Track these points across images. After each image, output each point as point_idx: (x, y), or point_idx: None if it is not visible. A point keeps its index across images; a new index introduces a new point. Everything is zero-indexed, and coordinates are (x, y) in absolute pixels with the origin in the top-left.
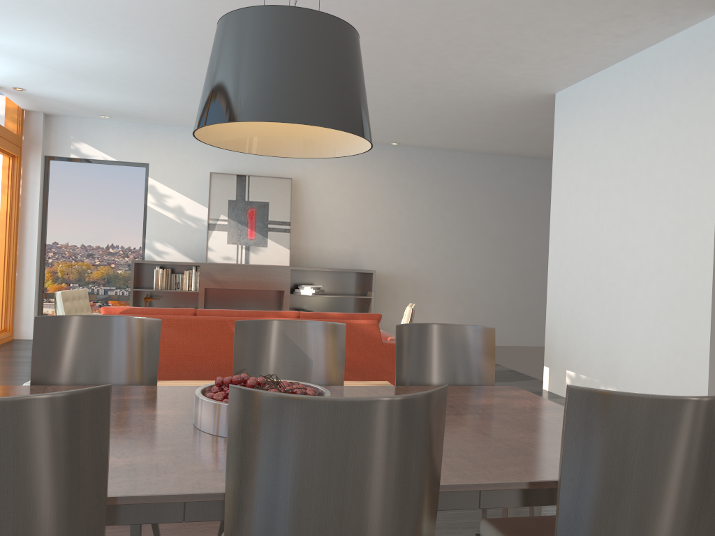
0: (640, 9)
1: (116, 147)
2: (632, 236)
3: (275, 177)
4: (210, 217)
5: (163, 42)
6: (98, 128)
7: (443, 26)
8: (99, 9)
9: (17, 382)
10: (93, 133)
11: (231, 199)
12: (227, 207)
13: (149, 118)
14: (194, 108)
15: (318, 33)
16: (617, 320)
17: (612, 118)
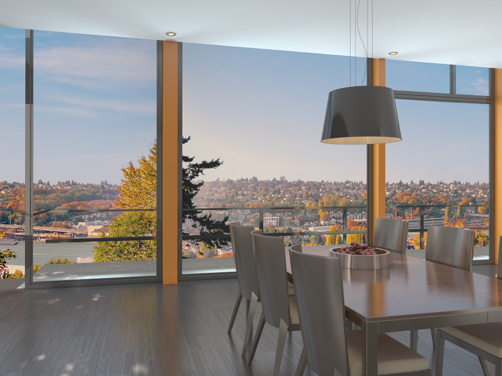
0: None
1: None
2: None
3: None
4: None
5: None
6: None
7: None
8: None
9: None
10: None
11: None
12: None
13: None
14: None
15: (334, 99)
16: None
17: None
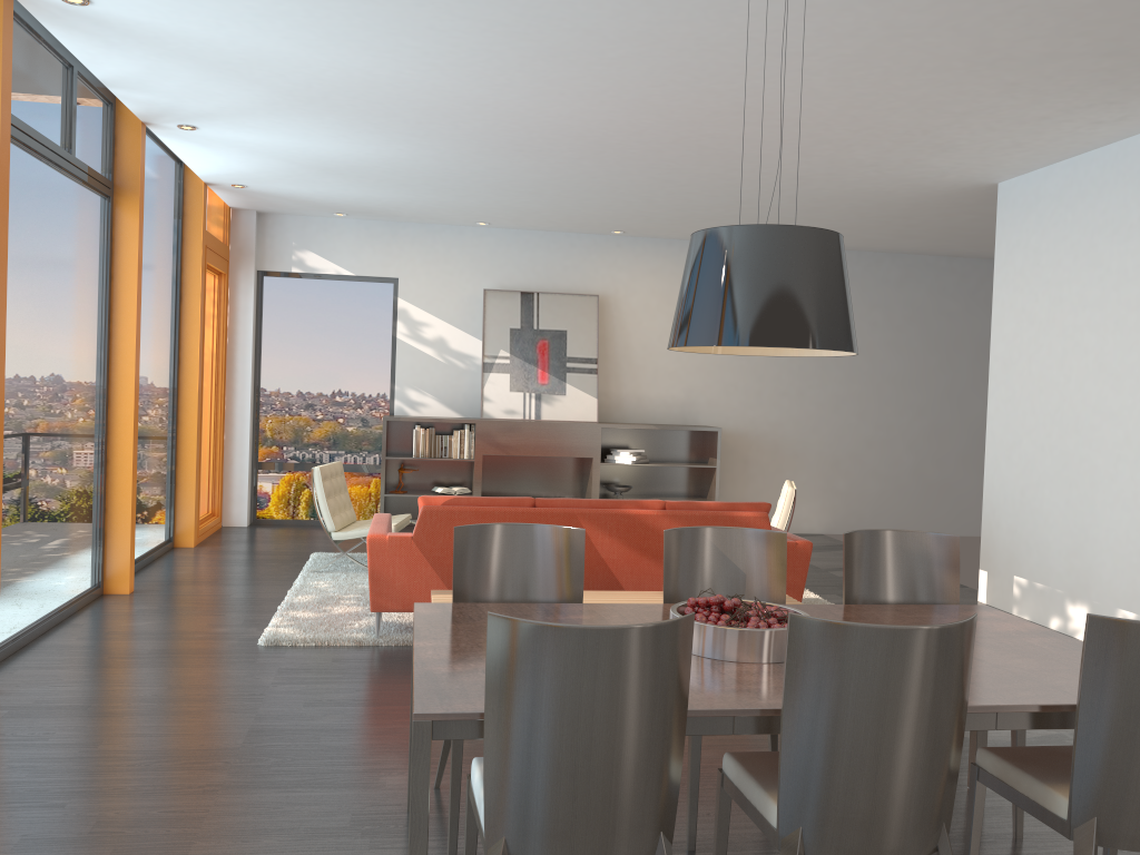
0: (1131, 96)
1: (353, 256)
2: (1113, 394)
3: (575, 294)
4: (485, 353)
5: (464, 136)
6: (328, 230)
7: (853, 115)
8: (397, 105)
9: (274, 588)
10: (322, 237)
11: (514, 328)
12: (508, 339)
13: (400, 216)
14: (471, 204)
15: (813, 251)
16: (1090, 509)
17: (1085, 228)
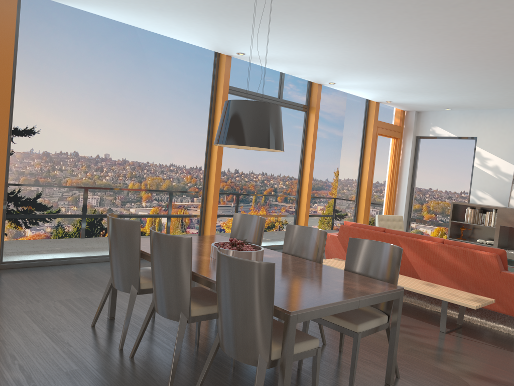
0: None
1: (456, 127)
2: None
3: None
4: None
5: (416, 69)
6: (446, 116)
7: None
8: (369, 63)
9: None
10: (443, 120)
11: None
12: None
13: (474, 107)
14: (491, 97)
15: (234, 108)
16: None
17: None
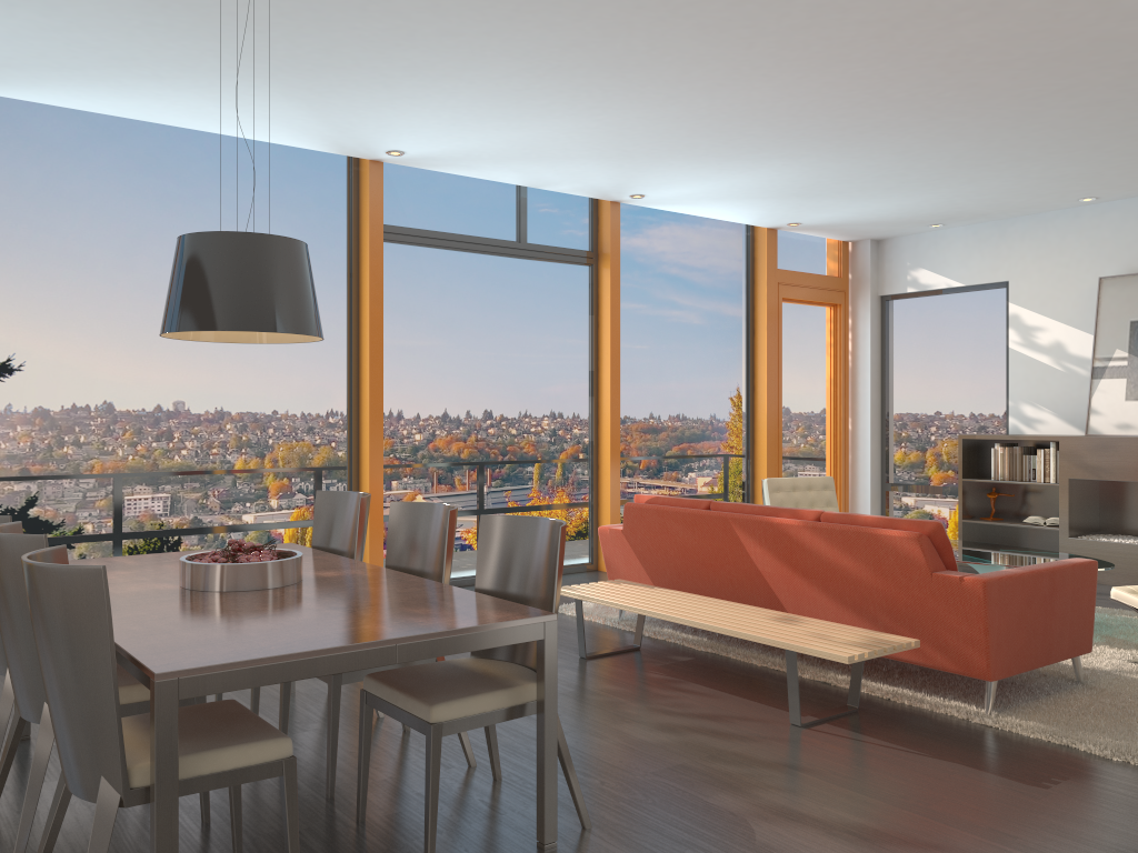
0: None
1: (961, 266)
2: None
3: None
4: (1096, 356)
5: (783, 139)
6: (937, 244)
7: None
8: (672, 138)
9: None
10: (933, 252)
11: (1135, 320)
12: (1127, 335)
13: (988, 213)
14: (1005, 186)
15: (183, 253)
16: None
17: None
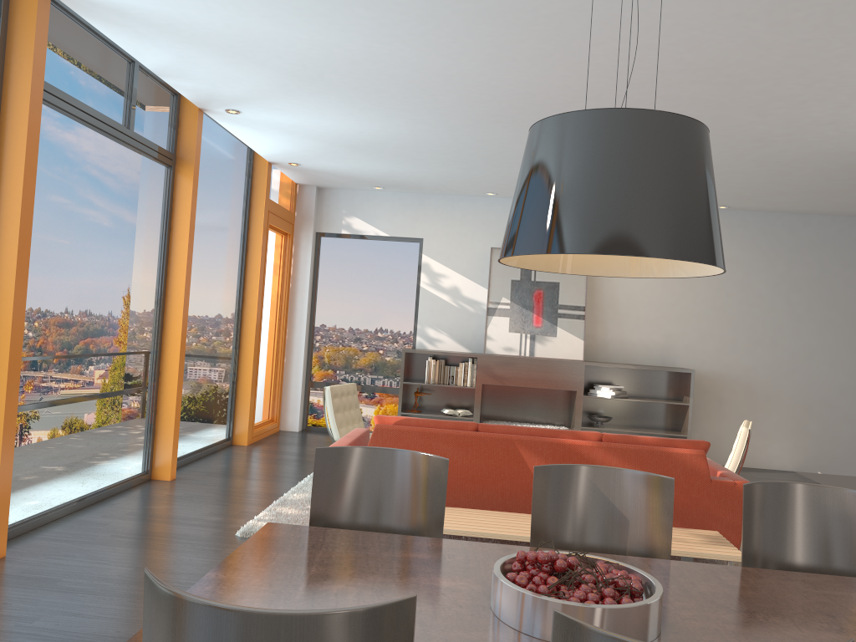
0: None
1: (388, 221)
2: None
3: None
4: (490, 300)
5: (445, 109)
6: (370, 201)
7: (801, 66)
8: (380, 81)
9: (284, 484)
10: (366, 206)
11: (514, 279)
12: (509, 288)
13: (424, 188)
14: (475, 176)
15: (658, 139)
16: None
17: None
